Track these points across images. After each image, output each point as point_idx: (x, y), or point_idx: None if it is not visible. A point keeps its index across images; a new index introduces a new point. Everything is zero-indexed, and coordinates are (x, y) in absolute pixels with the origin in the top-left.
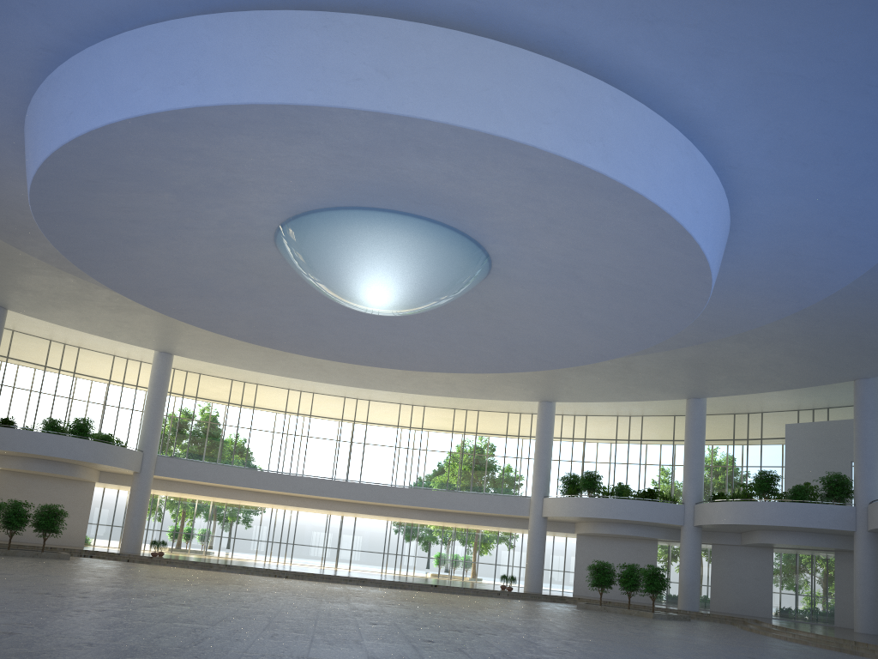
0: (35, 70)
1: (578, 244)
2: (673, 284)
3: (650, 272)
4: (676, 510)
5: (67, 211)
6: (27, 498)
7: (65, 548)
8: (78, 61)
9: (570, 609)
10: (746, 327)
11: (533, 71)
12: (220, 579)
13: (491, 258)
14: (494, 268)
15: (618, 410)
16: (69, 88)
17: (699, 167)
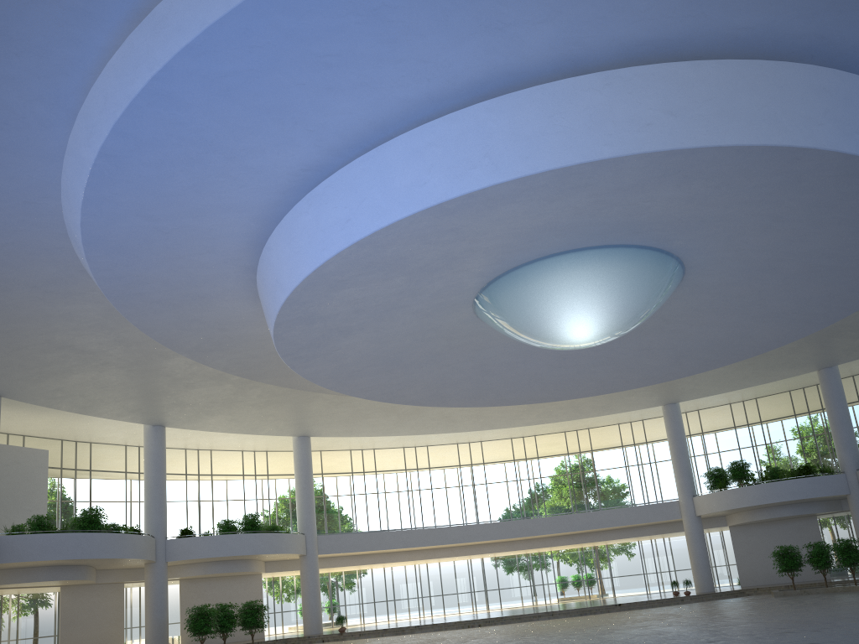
0: (287, 192)
1: (792, 237)
2: None
3: None
4: (838, 481)
5: (304, 315)
6: (207, 601)
7: (259, 642)
8: (348, 172)
9: (775, 599)
10: None
11: (800, 79)
12: (445, 638)
13: (685, 271)
14: (684, 280)
15: (732, 398)
16: (341, 198)
17: None
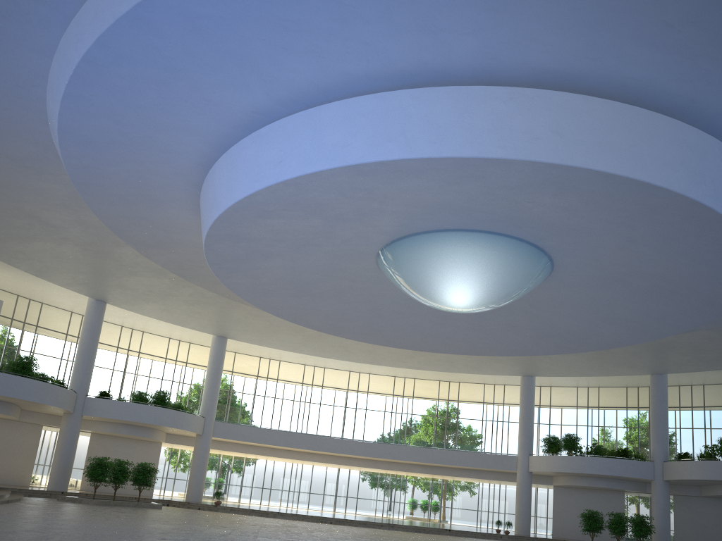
0: (237, 127)
1: (642, 259)
2: (714, 289)
3: (697, 280)
4: (647, 467)
5: (233, 233)
6: (110, 456)
7: (146, 498)
8: (289, 122)
9: None
10: None
11: (667, 131)
12: (297, 526)
13: (554, 268)
14: (552, 275)
15: (580, 382)
16: (279, 142)
17: None
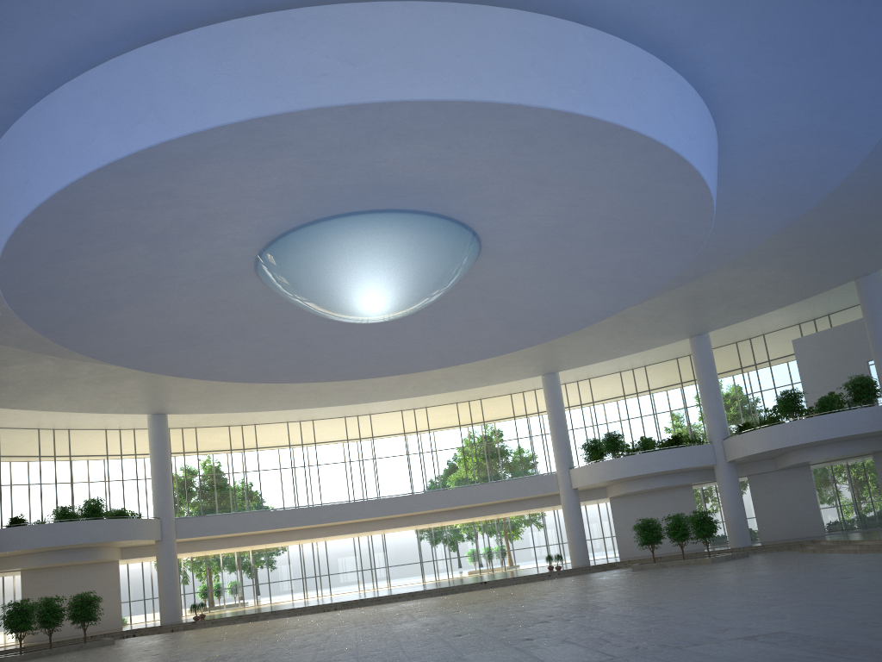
0: None
1: (570, 201)
2: (673, 220)
3: (648, 213)
4: (705, 451)
5: (39, 288)
6: (54, 592)
7: (106, 633)
8: (22, 126)
9: (628, 573)
10: (743, 250)
11: (501, 26)
12: (274, 627)
13: (480, 237)
14: (484, 247)
15: (620, 366)
16: (19, 157)
17: (683, 91)
